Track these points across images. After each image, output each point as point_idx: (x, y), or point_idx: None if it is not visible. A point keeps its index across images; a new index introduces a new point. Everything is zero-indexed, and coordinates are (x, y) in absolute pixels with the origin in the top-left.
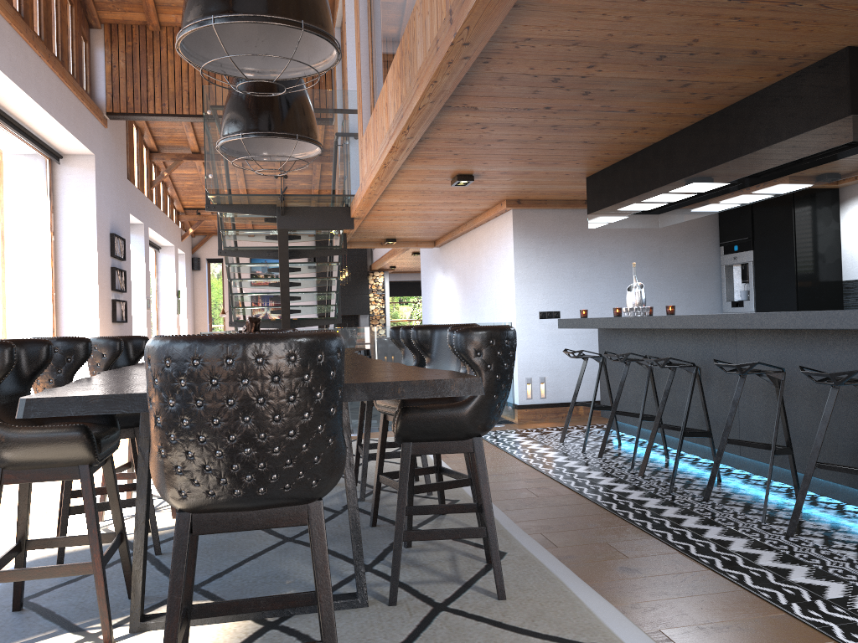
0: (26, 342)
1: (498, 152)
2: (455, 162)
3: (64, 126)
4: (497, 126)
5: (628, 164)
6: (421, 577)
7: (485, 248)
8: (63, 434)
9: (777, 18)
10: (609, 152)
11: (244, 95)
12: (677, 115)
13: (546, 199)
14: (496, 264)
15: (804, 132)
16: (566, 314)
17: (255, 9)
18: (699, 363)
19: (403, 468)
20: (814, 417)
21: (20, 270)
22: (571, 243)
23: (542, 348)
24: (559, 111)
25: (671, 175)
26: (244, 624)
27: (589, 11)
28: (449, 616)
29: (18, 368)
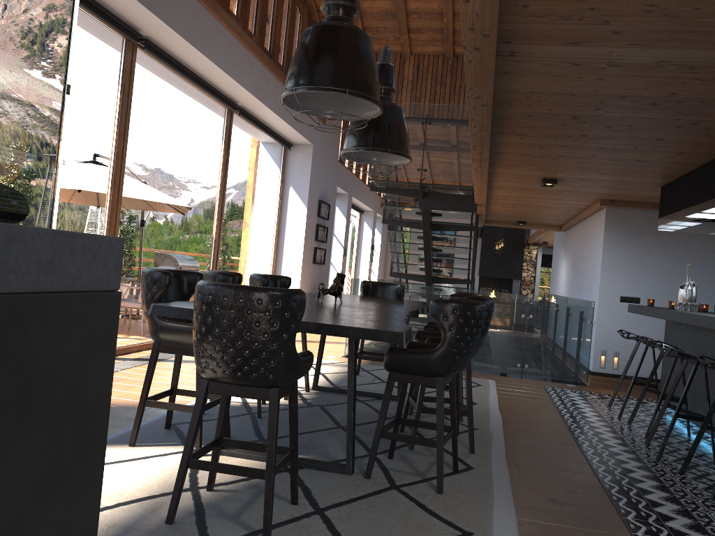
0: (189, 272)
1: (566, 164)
2: (535, 169)
3: (291, 125)
4: (551, 146)
5: (687, 179)
6: (401, 468)
7: (588, 237)
8: (188, 329)
9: None
10: (666, 169)
11: (358, 121)
12: (707, 144)
13: (637, 201)
14: (592, 252)
15: None
16: (646, 301)
17: (318, 83)
18: None
19: (387, 388)
20: None
21: (254, 222)
22: (658, 240)
23: (619, 327)
24: (595, 138)
25: (711, 193)
26: None
27: (566, 75)
28: (395, 493)
29: (183, 287)
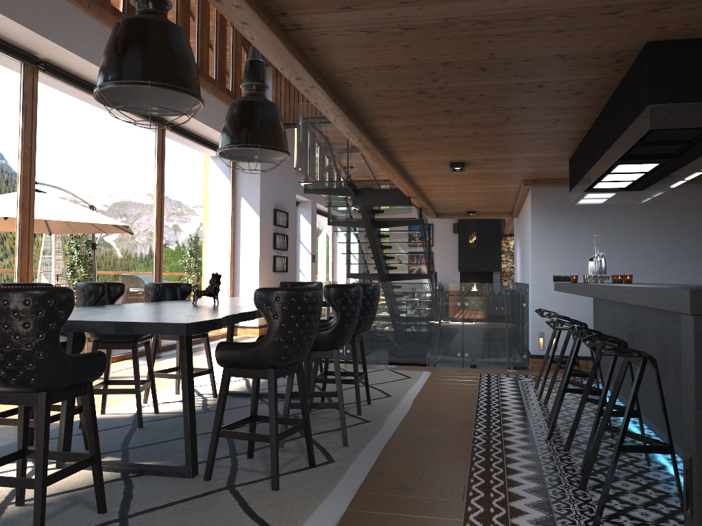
0: (38, 284)
1: (458, 145)
2: (434, 153)
3: None
4: (427, 126)
5: (581, 149)
6: (254, 467)
7: (525, 219)
8: None
9: (537, 30)
10: (557, 140)
11: (228, 119)
12: (573, 108)
13: (560, 178)
14: (527, 234)
15: (633, 121)
16: (579, 278)
17: (120, 77)
18: (630, 329)
19: (222, 385)
20: (675, 386)
21: (203, 235)
22: (585, 216)
23: (555, 307)
24: (461, 113)
25: (593, 159)
26: (114, 474)
27: (371, 45)
28: (225, 493)
29: None
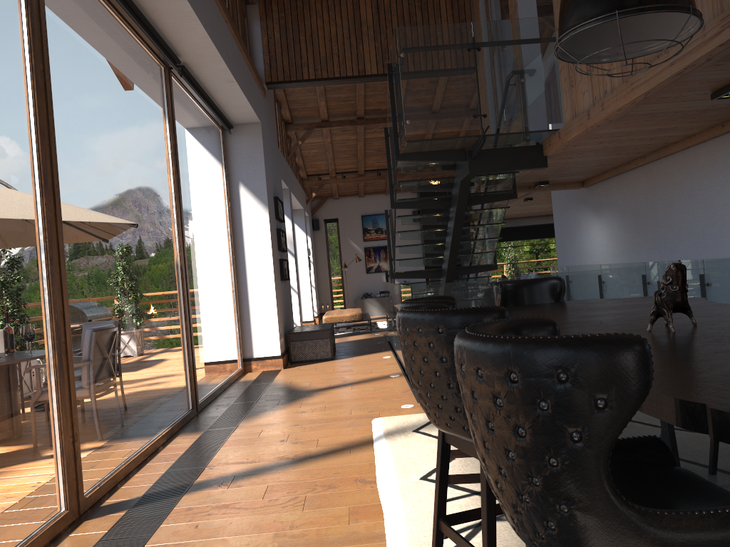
0: (524, 324)
1: None
2: None
3: (243, 92)
4: None
5: None
6: None
7: (679, 179)
8: None
9: None
10: None
11: None
12: None
13: None
14: (703, 195)
15: None
16: None
17: None
18: None
19: None
20: None
21: (211, 235)
22: None
23: None
24: None
25: None
26: None
27: None
28: None
29: None
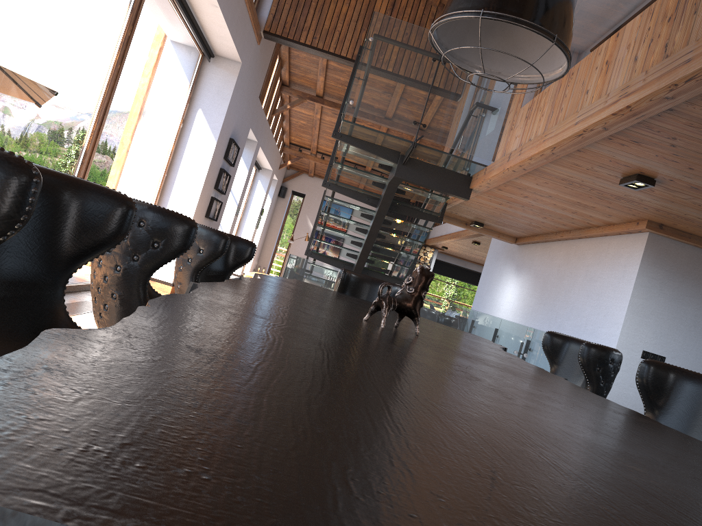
0: (89, 188)
1: None
2: (657, 156)
3: (226, 23)
4: None
5: None
6: None
7: (588, 262)
8: None
9: None
10: None
11: None
12: None
13: (692, 233)
14: (601, 283)
15: None
16: (672, 363)
17: None
18: None
19: None
20: None
21: (144, 143)
22: (701, 288)
23: (633, 390)
24: None
25: None
26: None
27: None
28: None
29: (57, 234)
